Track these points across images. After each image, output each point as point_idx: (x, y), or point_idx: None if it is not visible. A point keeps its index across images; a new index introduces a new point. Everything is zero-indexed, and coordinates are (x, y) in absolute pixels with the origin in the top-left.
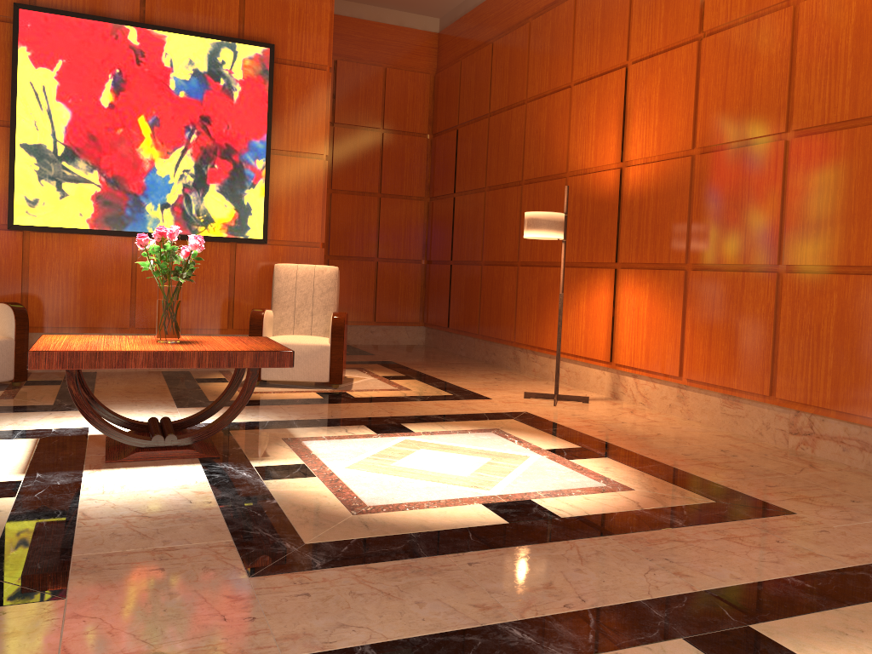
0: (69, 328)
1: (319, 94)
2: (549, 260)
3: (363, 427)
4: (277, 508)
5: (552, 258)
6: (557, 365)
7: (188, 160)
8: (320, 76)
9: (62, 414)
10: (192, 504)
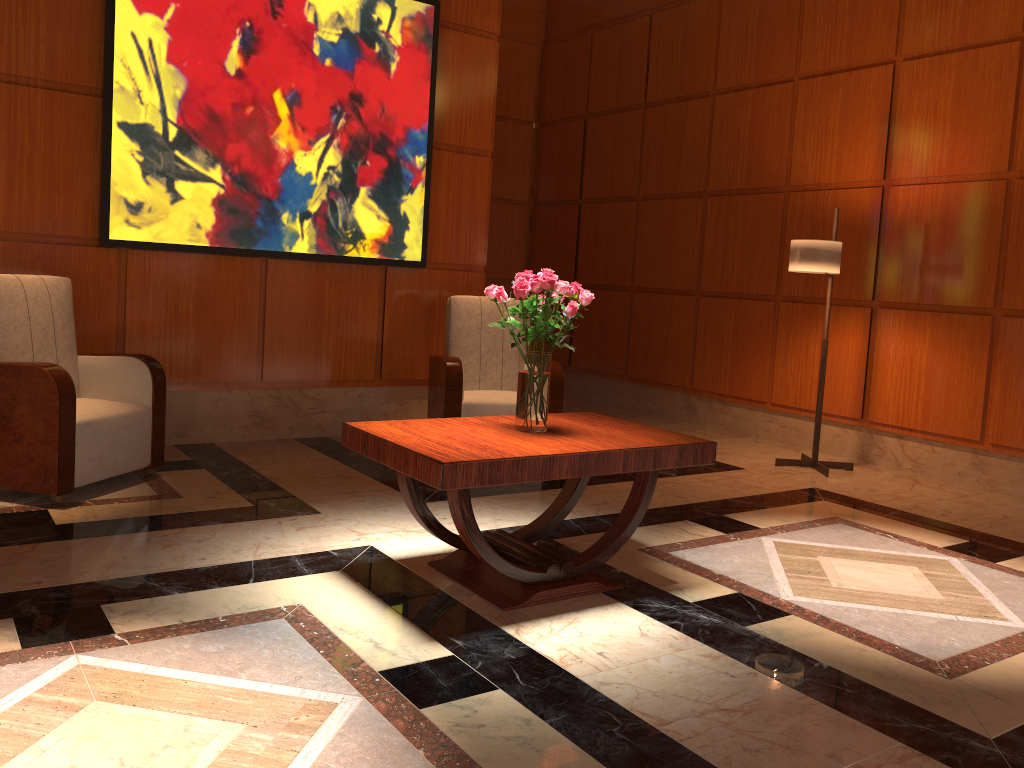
0: (178, 384)
1: (487, 70)
2: (755, 291)
3: (691, 523)
4: (849, 677)
5: (759, 289)
6: (817, 426)
7: (334, 153)
8: (488, 47)
9: (296, 522)
10: (741, 680)
